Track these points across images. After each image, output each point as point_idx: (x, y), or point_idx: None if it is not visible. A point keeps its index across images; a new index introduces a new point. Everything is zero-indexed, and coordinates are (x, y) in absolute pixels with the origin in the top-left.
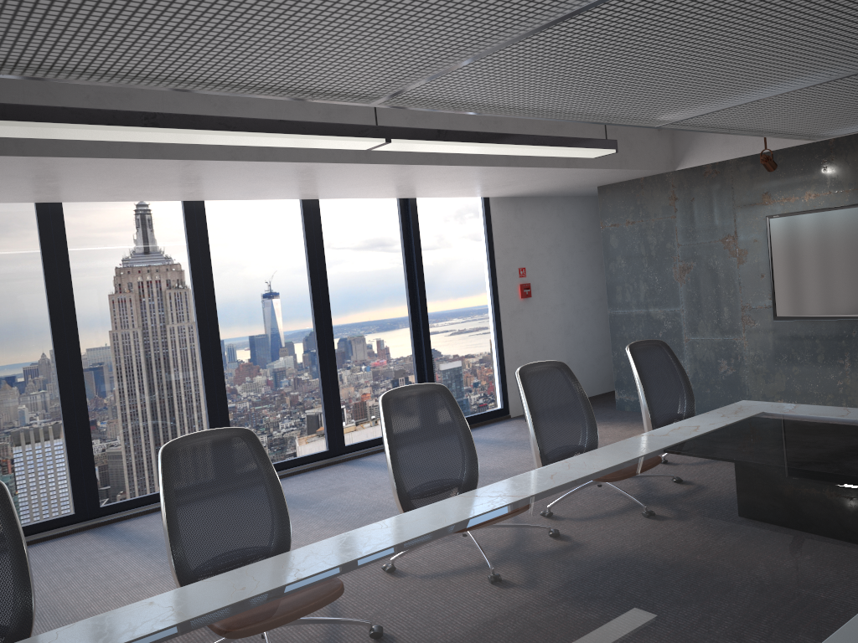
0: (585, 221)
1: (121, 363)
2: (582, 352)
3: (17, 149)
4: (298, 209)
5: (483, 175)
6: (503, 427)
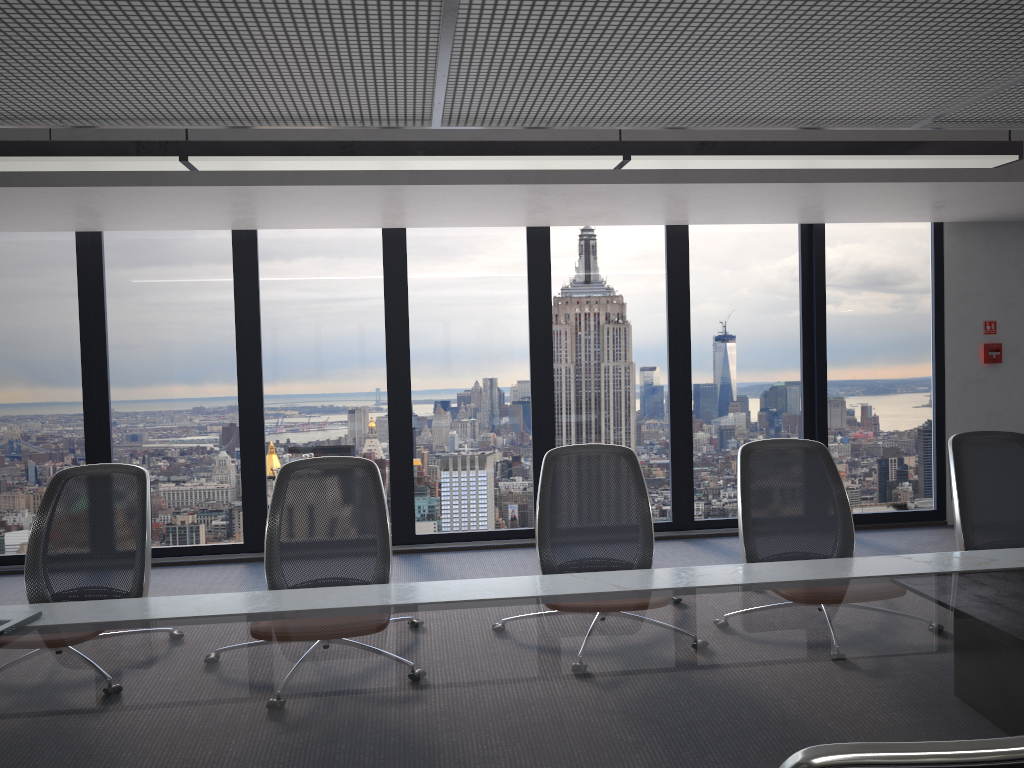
0: None
1: (448, 393)
2: None
3: (296, 179)
4: (661, 237)
5: (875, 193)
6: (922, 534)
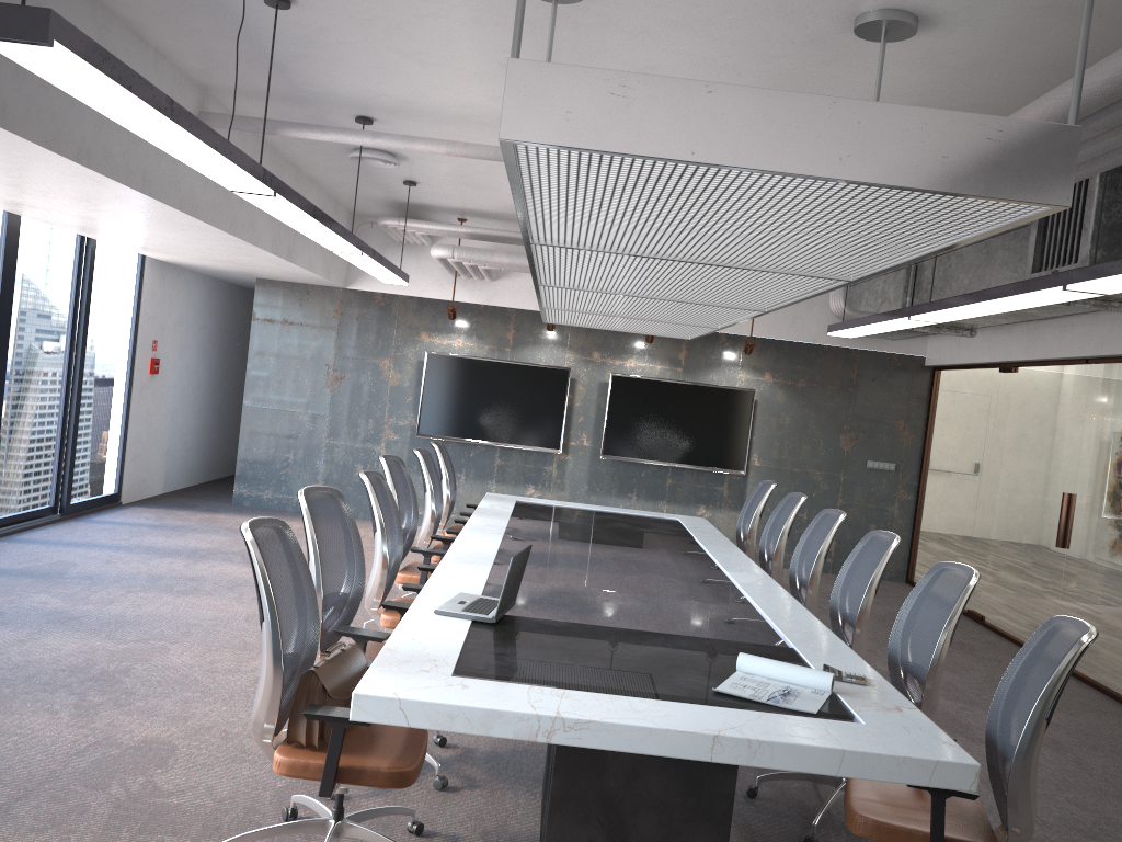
0: (202, 302)
1: None
2: (179, 441)
3: (87, 160)
4: (2, 224)
5: (245, 256)
6: (135, 513)
